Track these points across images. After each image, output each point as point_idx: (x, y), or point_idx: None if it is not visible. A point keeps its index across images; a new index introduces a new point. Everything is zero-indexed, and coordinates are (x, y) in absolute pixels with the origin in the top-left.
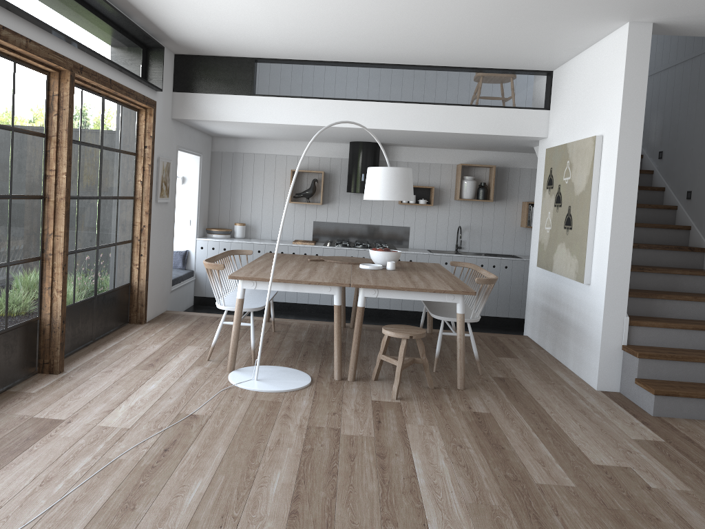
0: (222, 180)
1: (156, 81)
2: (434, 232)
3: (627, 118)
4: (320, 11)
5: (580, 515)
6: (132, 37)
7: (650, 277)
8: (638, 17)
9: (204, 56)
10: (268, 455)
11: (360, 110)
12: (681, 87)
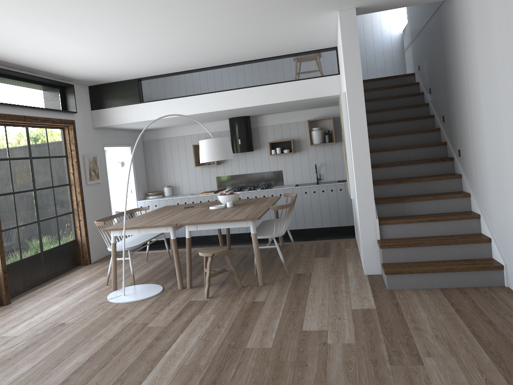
0: (152, 159)
1: (72, 107)
2: (300, 171)
3: (350, 78)
4: (137, 47)
5: (252, 367)
6: (47, 84)
7: (408, 185)
8: (340, 7)
9: (106, 84)
10: (85, 345)
11: (209, 100)
12: (430, 39)
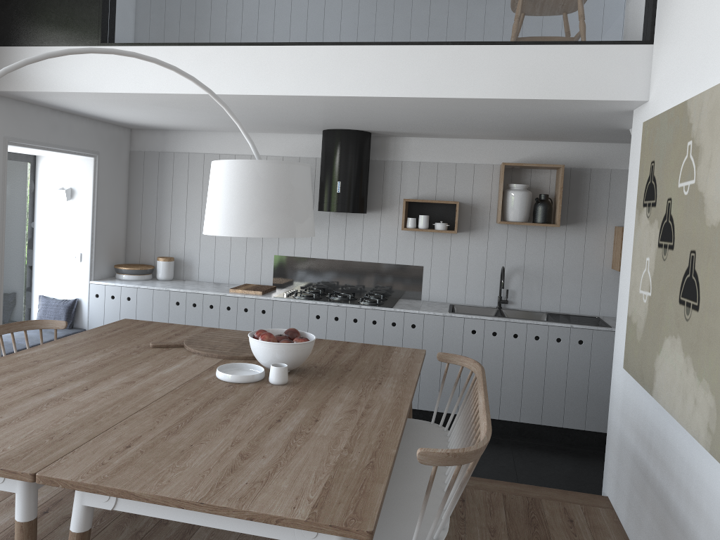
0: (145, 193)
1: None
2: (463, 275)
3: None
4: None
5: None
6: None
7: None
8: None
9: None
10: None
11: (279, 62)
12: None
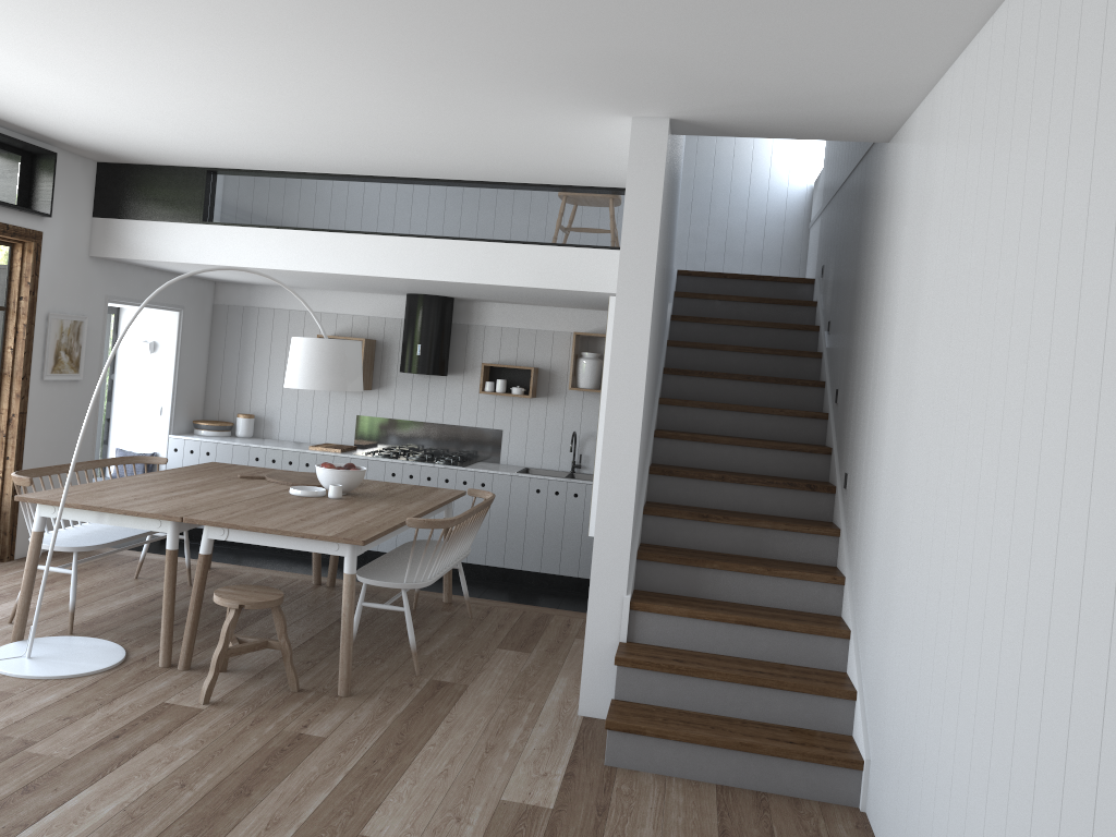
0: (227, 348)
1: (43, 202)
2: (541, 440)
3: (629, 269)
4: (184, 103)
5: None
6: None
7: (722, 530)
8: (635, 110)
9: (137, 166)
10: None
11: (355, 247)
12: (846, 216)
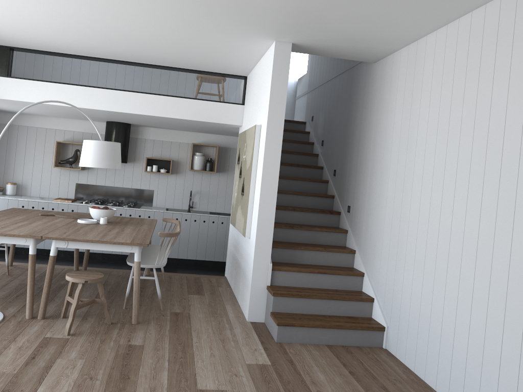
0: None
1: None
2: (173, 194)
3: (273, 112)
4: (33, 8)
5: None
6: None
7: (298, 232)
8: (279, 37)
9: None
10: None
11: (97, 95)
12: (334, 94)
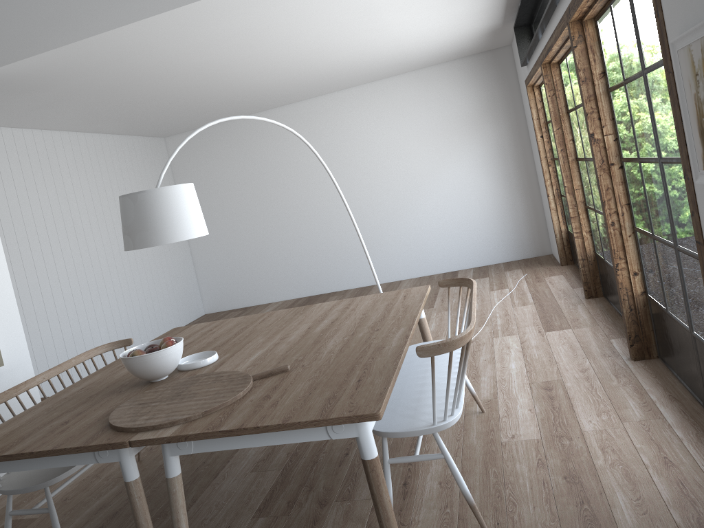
0: None
1: None
2: None
3: None
4: None
5: None
6: None
7: None
8: None
9: None
10: None
11: None
12: None
